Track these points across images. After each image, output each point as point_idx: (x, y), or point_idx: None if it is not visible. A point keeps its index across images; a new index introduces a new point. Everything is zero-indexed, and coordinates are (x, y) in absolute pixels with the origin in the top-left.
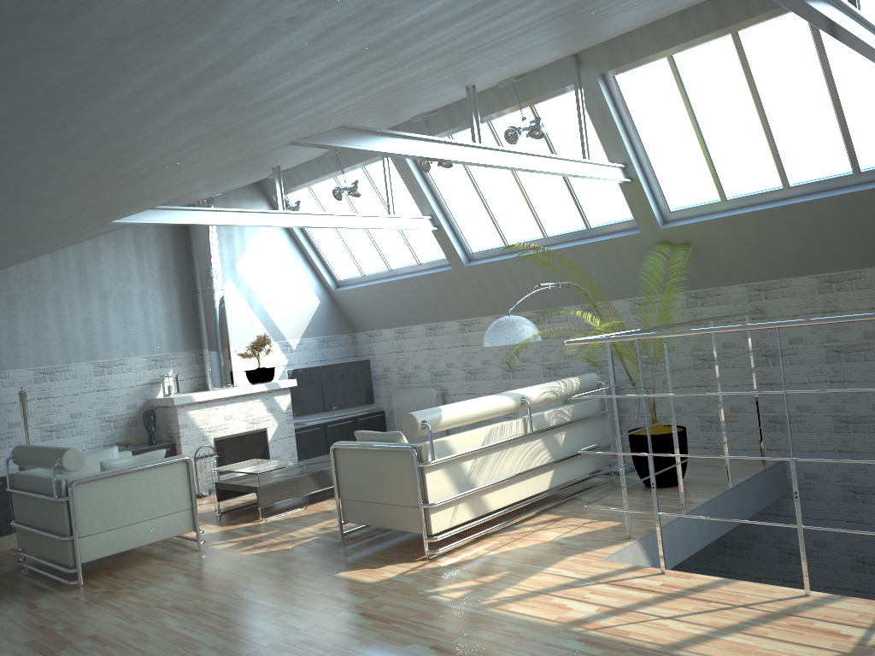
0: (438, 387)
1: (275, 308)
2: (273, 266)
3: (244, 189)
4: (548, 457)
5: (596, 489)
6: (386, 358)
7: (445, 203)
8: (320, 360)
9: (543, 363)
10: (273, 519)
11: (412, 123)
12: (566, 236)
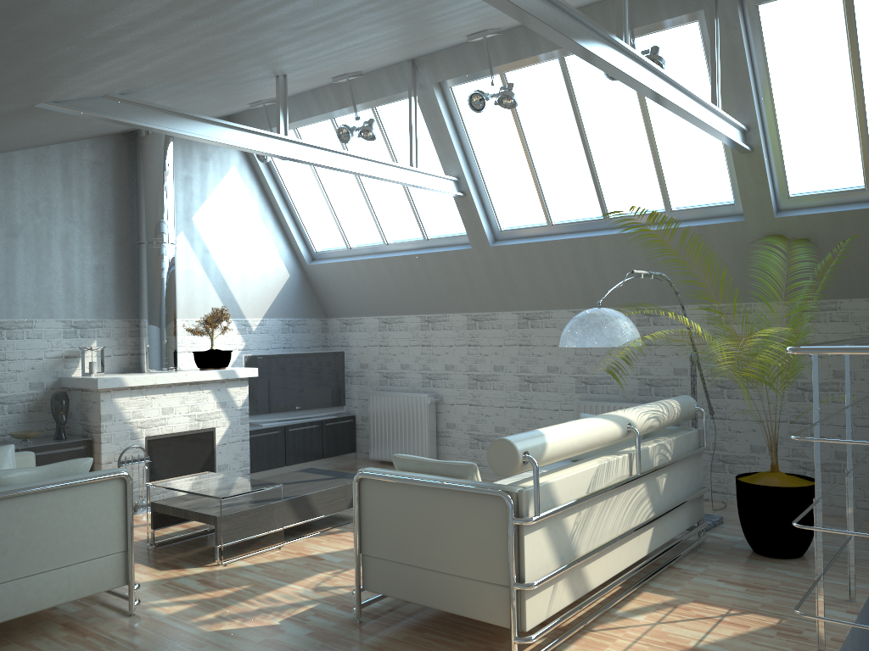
0: (432, 393)
1: (235, 277)
2: (237, 223)
3: None
4: (649, 509)
5: (688, 553)
6: (365, 352)
7: (477, 164)
8: (283, 346)
9: (578, 375)
10: (236, 564)
11: (456, 51)
12: (636, 218)
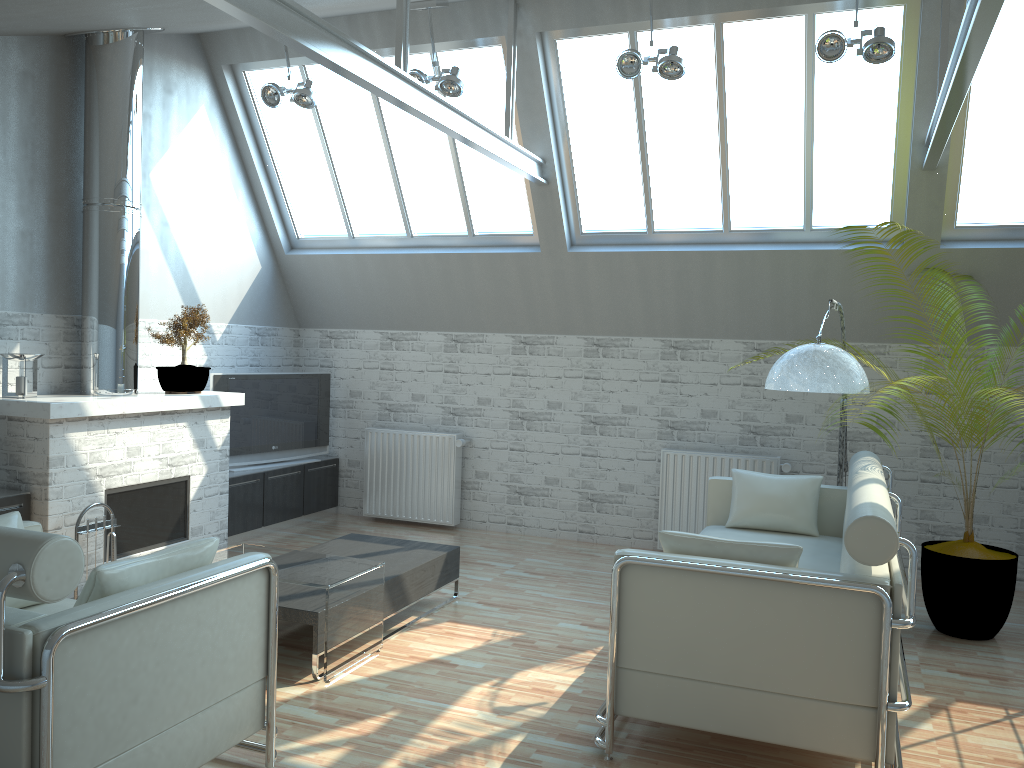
0: (459, 433)
1: (199, 264)
2: (204, 189)
3: (178, 39)
4: None
5: None
6: (358, 376)
7: (569, 145)
8: (250, 364)
9: (662, 418)
10: (341, 679)
11: None
12: (765, 234)
